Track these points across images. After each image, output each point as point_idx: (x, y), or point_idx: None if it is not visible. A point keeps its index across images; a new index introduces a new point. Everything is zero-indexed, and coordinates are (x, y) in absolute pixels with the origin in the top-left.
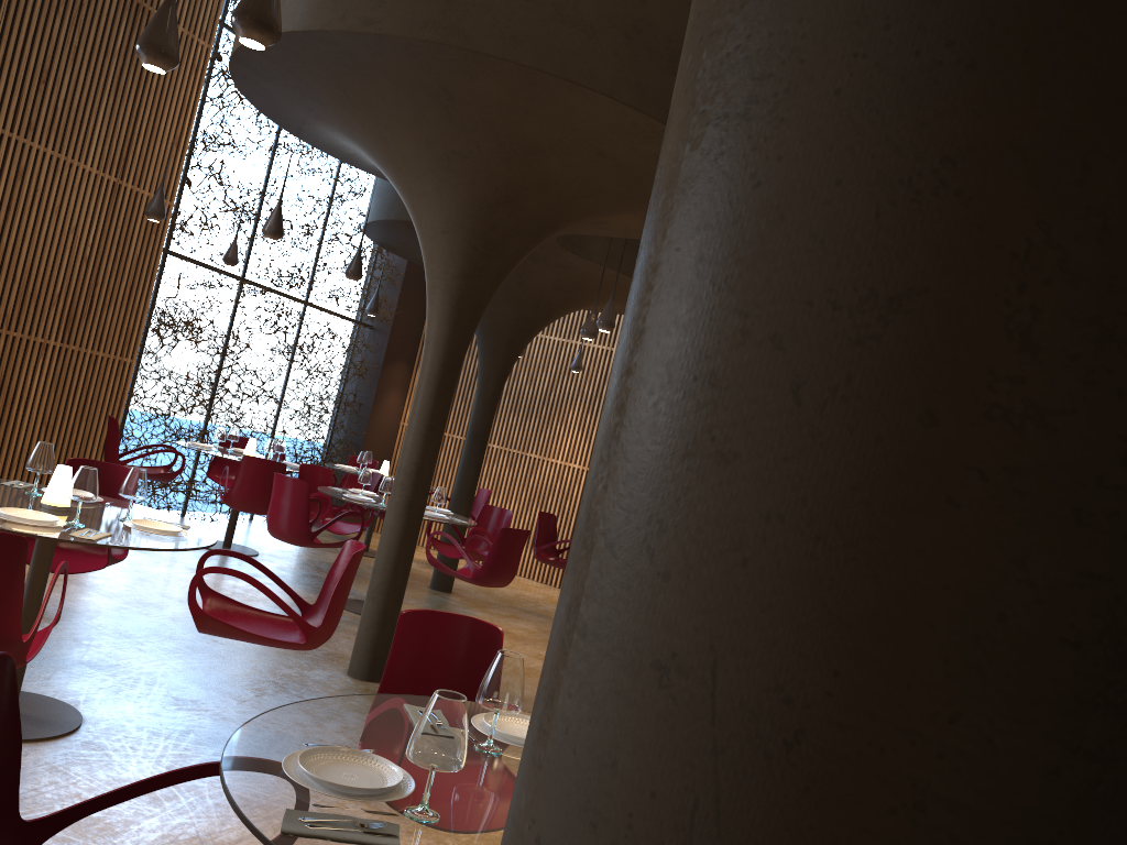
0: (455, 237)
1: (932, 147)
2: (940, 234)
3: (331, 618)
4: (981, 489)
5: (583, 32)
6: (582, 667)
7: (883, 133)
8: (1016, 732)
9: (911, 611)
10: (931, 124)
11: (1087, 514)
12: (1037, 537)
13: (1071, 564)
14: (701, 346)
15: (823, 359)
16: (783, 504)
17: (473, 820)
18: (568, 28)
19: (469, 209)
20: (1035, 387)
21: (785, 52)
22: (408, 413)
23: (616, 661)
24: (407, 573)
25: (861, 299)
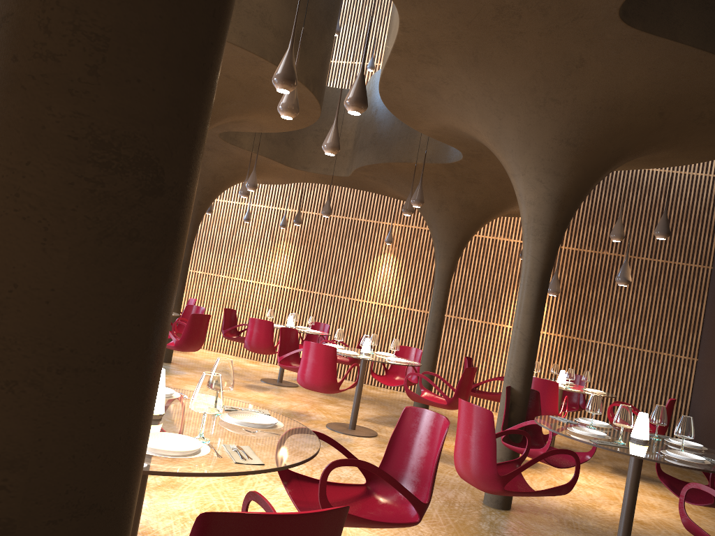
0: None
1: None
2: None
3: None
4: (33, 82)
5: None
6: None
7: None
8: (53, 168)
9: (11, 127)
10: None
11: (75, 91)
12: (55, 99)
13: (70, 109)
14: None
15: None
16: None
17: None
18: None
19: None
20: (50, 46)
21: None
22: None
23: None
24: None
25: None
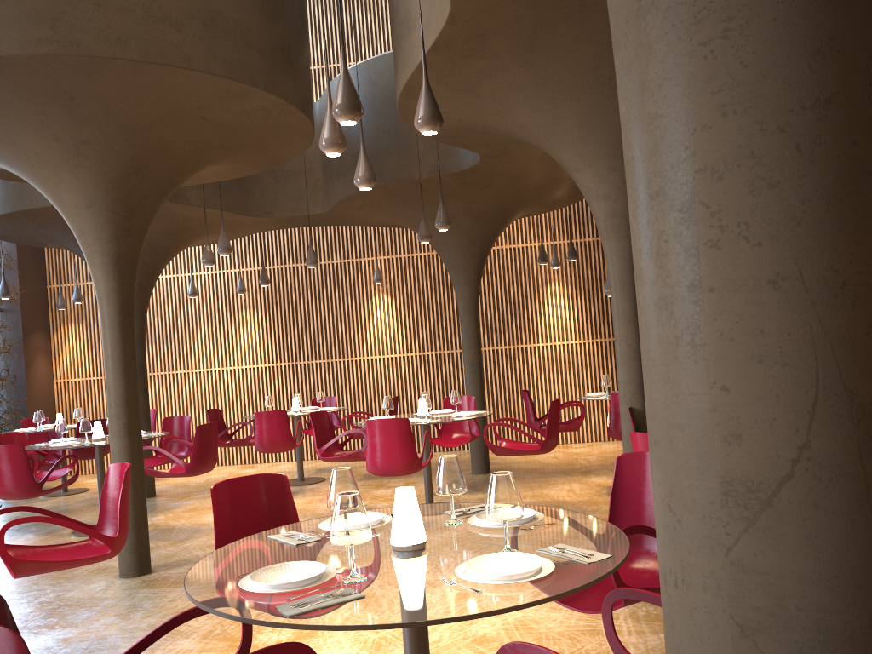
0: (99, 209)
1: (823, 35)
2: (836, 69)
3: (124, 526)
4: None
5: (172, 27)
6: (719, 303)
7: (801, 33)
8: None
9: (869, 219)
10: (820, 26)
11: None
12: None
13: None
14: (739, 142)
15: (805, 131)
16: (807, 194)
17: (385, 570)
18: (159, 25)
19: (105, 184)
20: None
21: (738, 6)
22: (58, 371)
23: (744, 291)
24: (144, 482)
25: (814, 103)
